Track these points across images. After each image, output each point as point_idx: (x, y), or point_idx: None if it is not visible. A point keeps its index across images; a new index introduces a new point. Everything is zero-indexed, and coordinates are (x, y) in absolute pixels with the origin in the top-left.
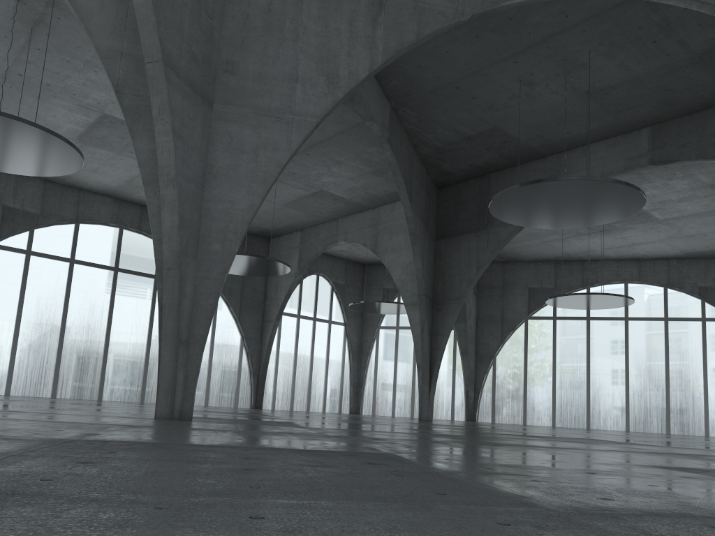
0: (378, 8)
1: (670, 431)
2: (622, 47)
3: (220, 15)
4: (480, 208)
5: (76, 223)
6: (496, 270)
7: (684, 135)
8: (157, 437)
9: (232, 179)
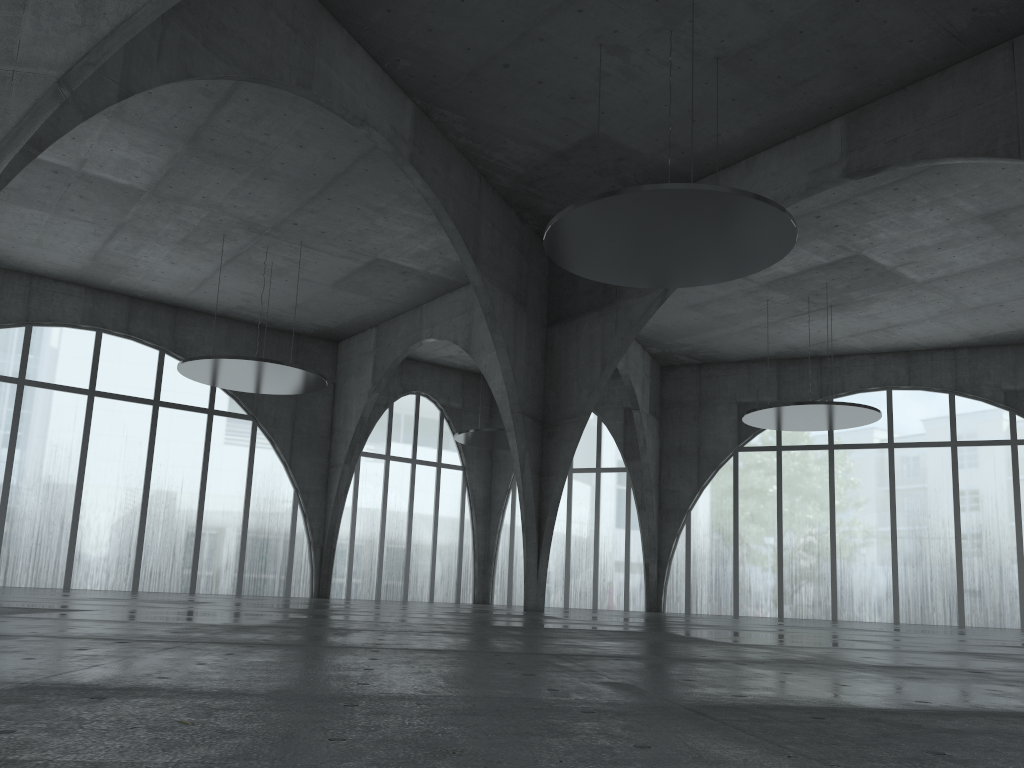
0: None
1: (965, 622)
2: None
3: None
4: None
5: (27, 326)
6: (688, 378)
7: (895, 124)
8: None
9: None
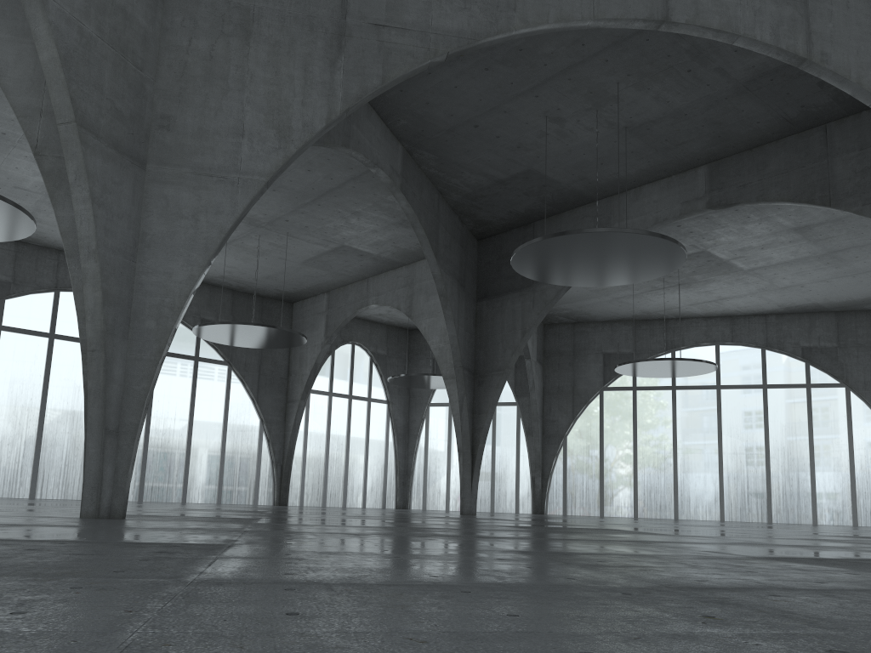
0: (336, 50)
1: (772, 519)
2: (654, 77)
3: (153, 65)
4: None
5: (56, 291)
6: (564, 333)
7: (744, 174)
8: (0, 534)
9: (168, 248)
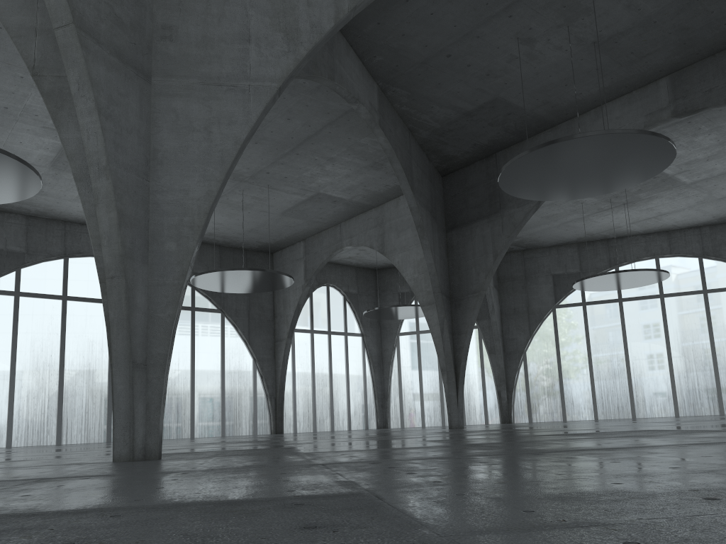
0: None
1: (724, 412)
2: None
3: None
4: (490, 191)
5: (65, 258)
6: (515, 260)
7: (709, 79)
8: (18, 502)
9: (182, 164)
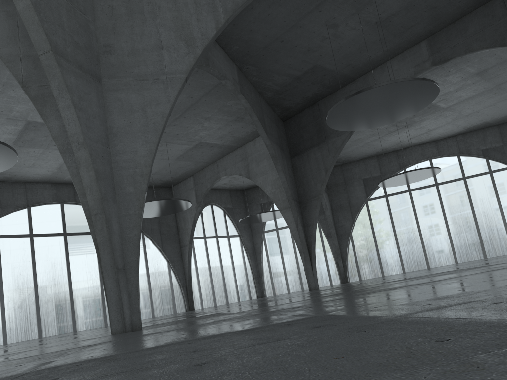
0: None
1: (486, 256)
2: None
3: (91, 11)
4: (317, 127)
5: (28, 207)
6: (336, 172)
7: (452, 39)
8: (108, 351)
9: (130, 134)
